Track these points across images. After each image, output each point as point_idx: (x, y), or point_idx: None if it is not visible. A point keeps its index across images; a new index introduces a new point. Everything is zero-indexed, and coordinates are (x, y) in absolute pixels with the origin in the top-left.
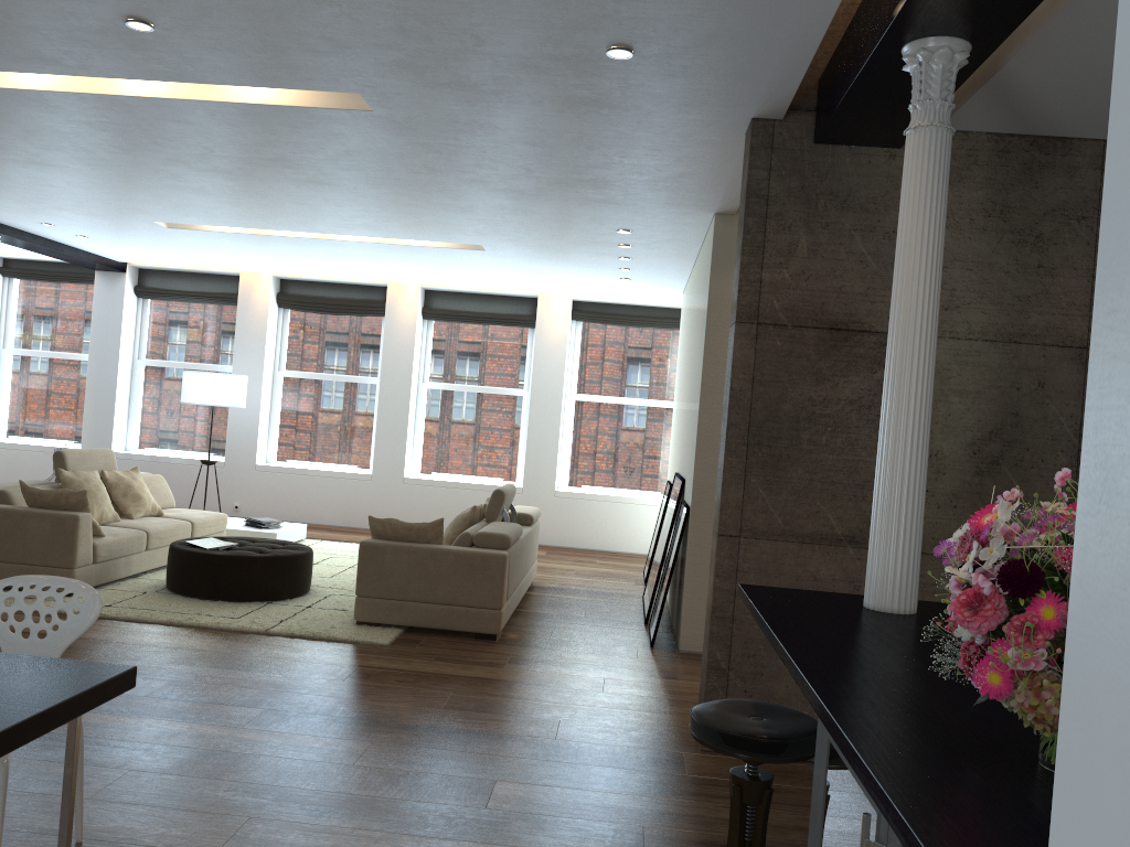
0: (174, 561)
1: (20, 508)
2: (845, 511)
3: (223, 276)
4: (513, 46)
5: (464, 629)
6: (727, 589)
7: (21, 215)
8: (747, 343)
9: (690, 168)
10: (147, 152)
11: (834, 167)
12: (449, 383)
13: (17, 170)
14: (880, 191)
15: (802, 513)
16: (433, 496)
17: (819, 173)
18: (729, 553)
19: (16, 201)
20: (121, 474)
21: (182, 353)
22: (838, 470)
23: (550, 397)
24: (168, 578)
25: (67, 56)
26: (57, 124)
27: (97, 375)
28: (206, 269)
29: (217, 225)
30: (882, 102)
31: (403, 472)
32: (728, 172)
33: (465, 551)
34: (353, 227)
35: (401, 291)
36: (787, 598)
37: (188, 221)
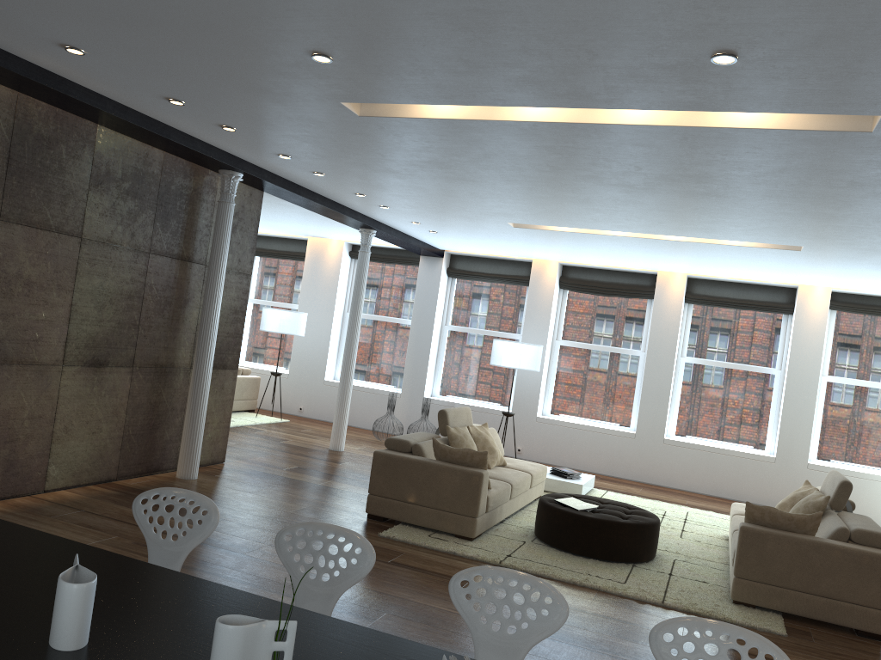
0: (549, 518)
1: (435, 462)
2: None
3: (516, 261)
4: None
5: (847, 625)
6: None
7: (402, 216)
8: None
9: None
10: (573, 170)
11: None
12: (705, 358)
13: (439, 184)
14: None
15: None
16: (689, 457)
17: None
18: None
19: (410, 206)
20: (479, 430)
21: (479, 322)
22: None
23: (806, 378)
24: (540, 530)
25: (605, 91)
26: (521, 148)
27: (416, 336)
28: (505, 256)
29: (561, 226)
30: None
31: (663, 434)
32: None
33: (851, 549)
34: (690, 230)
35: (669, 279)
36: None
37: (538, 222)
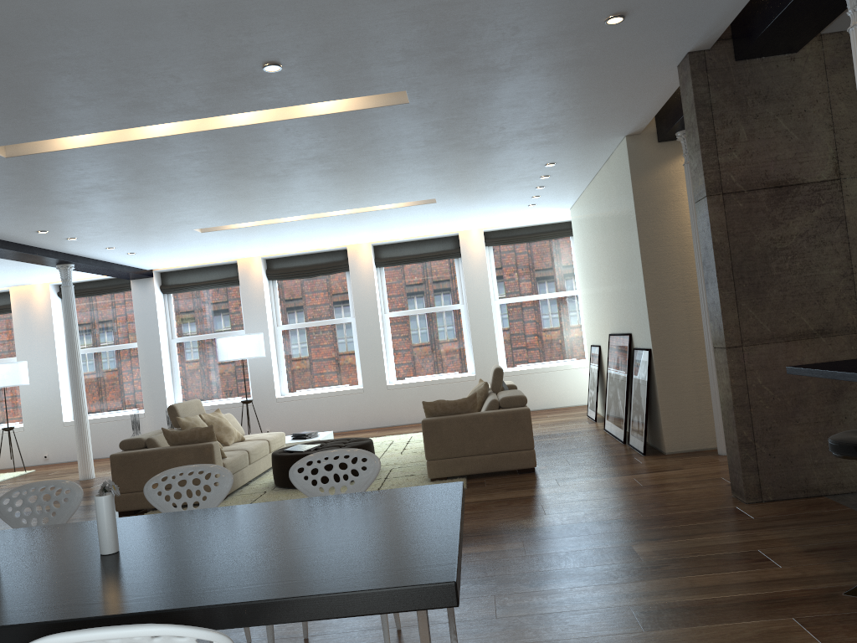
0: (281, 465)
1: (168, 447)
2: (813, 312)
3: (223, 265)
4: (538, 30)
5: (510, 468)
6: (741, 385)
7: (94, 244)
8: (718, 209)
9: (623, 102)
10: (220, 171)
11: (753, 74)
12: (404, 310)
13: (112, 206)
14: (789, 85)
15: (783, 320)
16: (411, 395)
17: (743, 81)
18: (737, 359)
19: (96, 233)
20: (212, 415)
21: (203, 328)
22: (801, 285)
23: (482, 305)
24: (277, 478)
25: (204, 104)
26: (165, 161)
27: (146, 356)
28: (212, 263)
29: (241, 222)
30: (800, 17)
31: (385, 381)
32: (650, 100)
33: (499, 412)
34: (345, 203)
35: (357, 250)
36: (836, 365)
37: (220, 223)
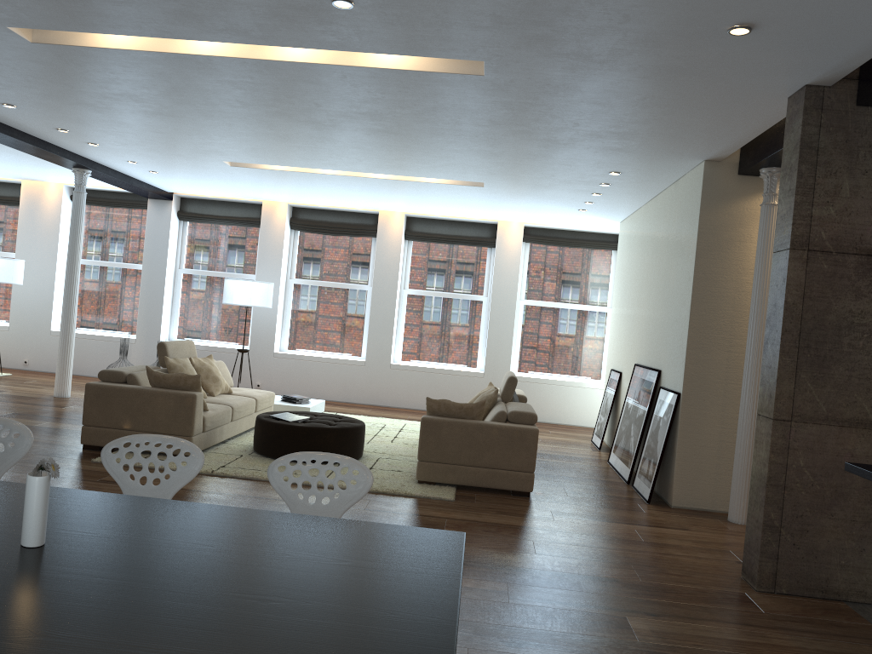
0: (264, 431)
1: (149, 388)
2: None
3: (247, 204)
4: (651, 24)
5: (504, 487)
6: (780, 463)
7: (115, 155)
8: (799, 266)
9: (715, 124)
10: (262, 106)
11: None
12: (424, 290)
13: (140, 119)
14: None
15: (842, 402)
16: (413, 379)
17: (860, 130)
18: (782, 433)
19: (120, 143)
20: (202, 361)
21: (214, 264)
22: (871, 368)
23: (506, 302)
24: (257, 444)
25: (258, 28)
26: (205, 83)
27: (149, 281)
28: (236, 198)
29: (274, 164)
30: None
31: (390, 359)
32: (745, 128)
33: (506, 426)
34: (388, 167)
35: (389, 218)
36: None
37: (252, 161)
